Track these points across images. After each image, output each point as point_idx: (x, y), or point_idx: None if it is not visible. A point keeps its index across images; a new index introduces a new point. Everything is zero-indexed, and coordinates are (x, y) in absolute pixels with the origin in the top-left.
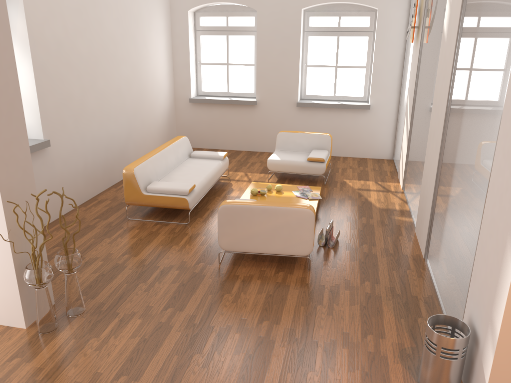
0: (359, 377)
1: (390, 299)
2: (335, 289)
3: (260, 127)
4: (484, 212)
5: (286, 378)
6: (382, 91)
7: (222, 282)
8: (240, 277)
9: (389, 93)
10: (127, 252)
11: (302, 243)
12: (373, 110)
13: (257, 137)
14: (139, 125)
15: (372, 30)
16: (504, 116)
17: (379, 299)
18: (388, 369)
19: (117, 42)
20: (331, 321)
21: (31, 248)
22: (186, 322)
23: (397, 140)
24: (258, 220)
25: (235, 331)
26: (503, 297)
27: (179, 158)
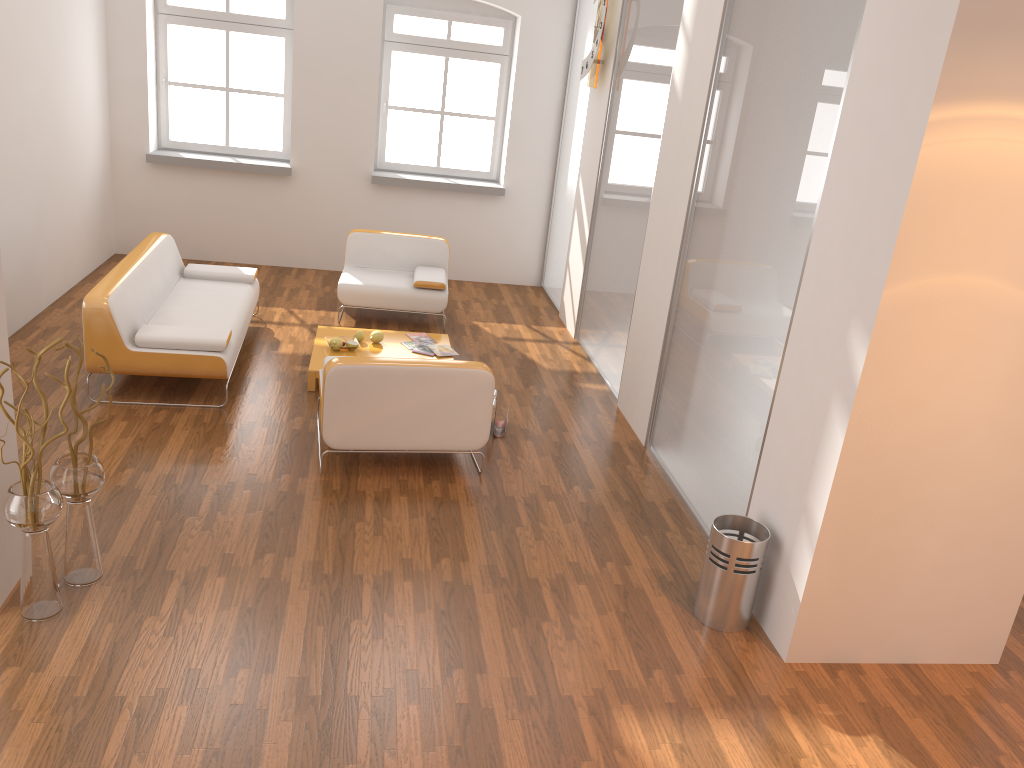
0: (616, 621)
1: (619, 510)
2: (533, 502)
3: (298, 220)
4: (784, 364)
5: (513, 635)
6: (525, 164)
7: (340, 503)
8: (369, 494)
9: (537, 168)
10: (128, 464)
11: (472, 428)
12: (508, 198)
13: (291, 240)
14: (55, 208)
15: (506, 52)
16: (819, 231)
17: (603, 511)
18: (652, 605)
19: (18, 26)
20: (546, 548)
21: (24, 454)
22: (310, 574)
23: (551, 253)
24: (398, 391)
25: (403, 579)
26: (828, 475)
27: (168, 278)
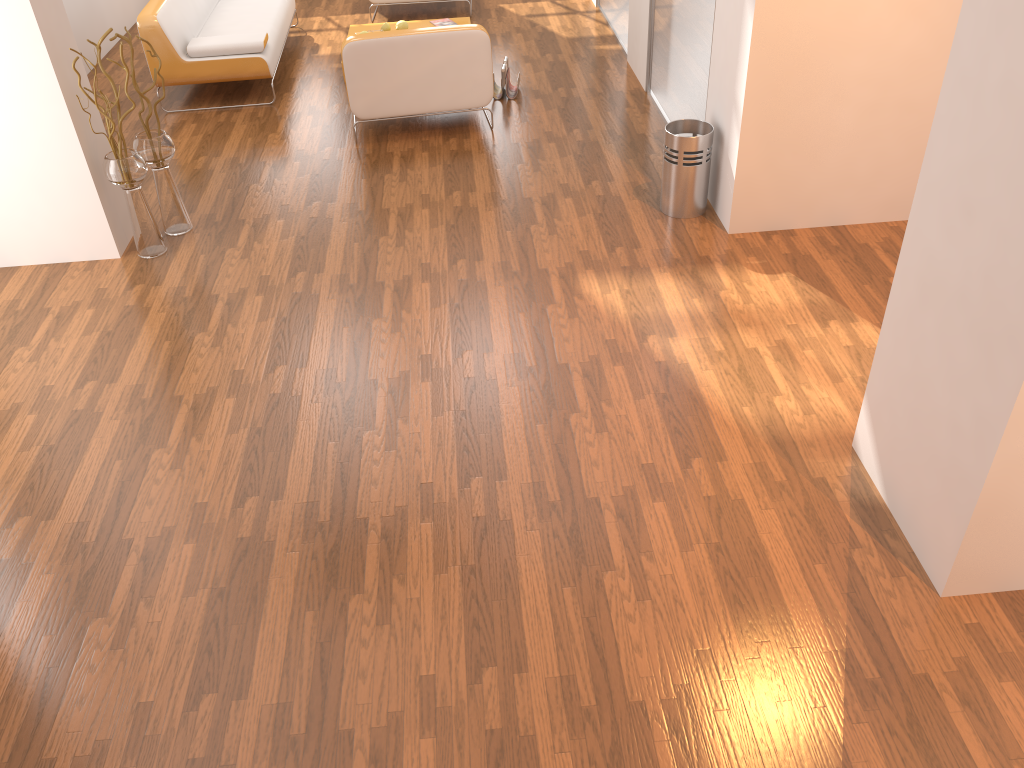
0: (592, 219)
1: (611, 143)
2: (535, 145)
3: None
4: None
5: (506, 236)
6: None
7: (372, 163)
8: (396, 154)
9: None
10: (201, 154)
11: (477, 87)
12: None
13: None
14: None
15: None
16: None
17: (597, 145)
18: (625, 207)
19: None
20: (542, 177)
21: (108, 128)
22: (348, 212)
23: None
24: (407, 60)
25: (421, 208)
26: (745, 64)
27: None
